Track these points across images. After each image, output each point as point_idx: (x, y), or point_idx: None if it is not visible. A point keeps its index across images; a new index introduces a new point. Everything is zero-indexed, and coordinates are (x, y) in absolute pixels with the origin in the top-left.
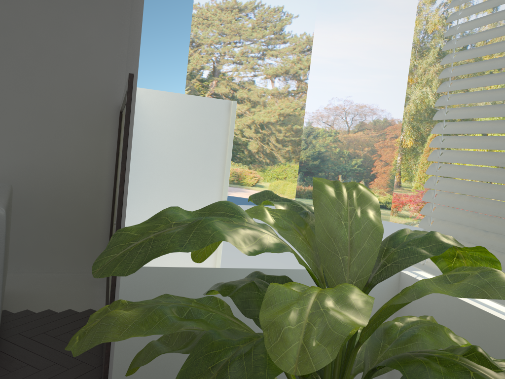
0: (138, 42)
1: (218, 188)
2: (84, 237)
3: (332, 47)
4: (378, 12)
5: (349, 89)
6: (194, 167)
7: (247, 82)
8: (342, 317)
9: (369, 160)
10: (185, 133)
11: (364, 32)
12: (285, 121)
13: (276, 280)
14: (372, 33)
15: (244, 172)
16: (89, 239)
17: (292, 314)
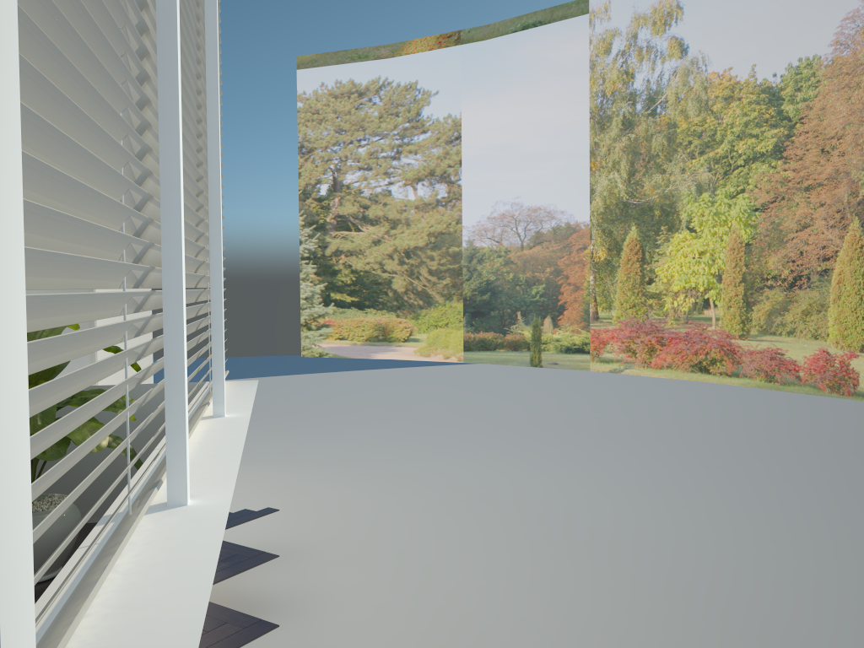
0: None
1: None
2: None
3: (488, 130)
4: (540, 74)
5: (516, 186)
6: None
7: (381, 194)
8: None
9: (553, 285)
10: None
11: (526, 104)
12: (437, 242)
13: None
14: (536, 104)
15: (391, 323)
16: None
17: None
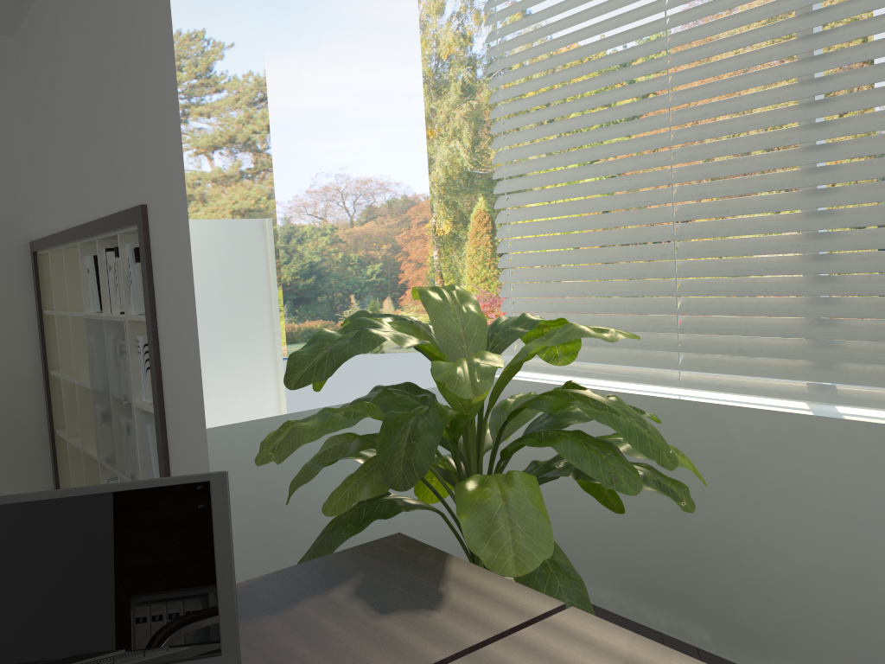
0: (167, 170)
1: (268, 327)
2: (8, 458)
3: (300, 91)
4: (362, 31)
5: (340, 156)
6: (235, 307)
7: None
8: (488, 365)
9: (392, 263)
10: (218, 267)
11: (347, 65)
12: None
13: (400, 386)
14: (359, 65)
15: None
16: (17, 459)
17: (458, 369)
